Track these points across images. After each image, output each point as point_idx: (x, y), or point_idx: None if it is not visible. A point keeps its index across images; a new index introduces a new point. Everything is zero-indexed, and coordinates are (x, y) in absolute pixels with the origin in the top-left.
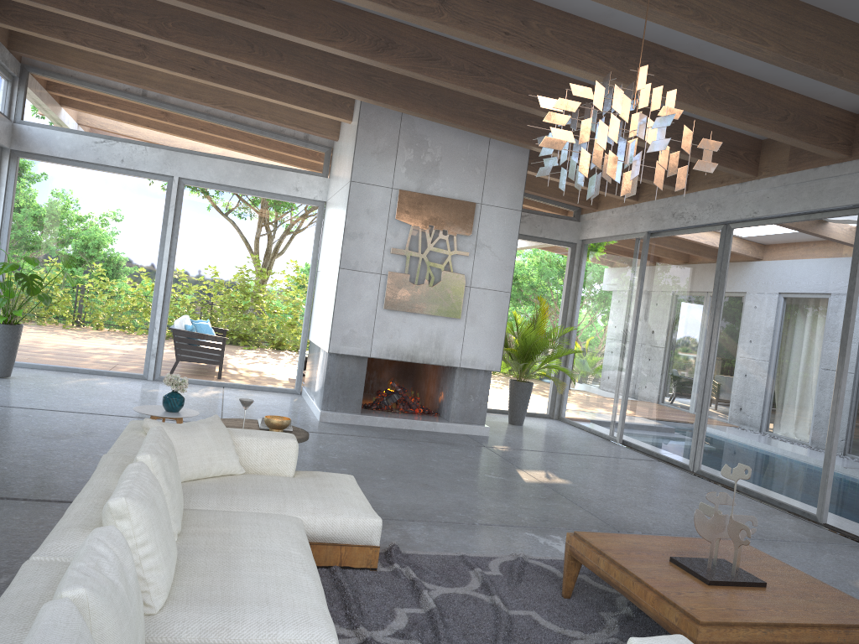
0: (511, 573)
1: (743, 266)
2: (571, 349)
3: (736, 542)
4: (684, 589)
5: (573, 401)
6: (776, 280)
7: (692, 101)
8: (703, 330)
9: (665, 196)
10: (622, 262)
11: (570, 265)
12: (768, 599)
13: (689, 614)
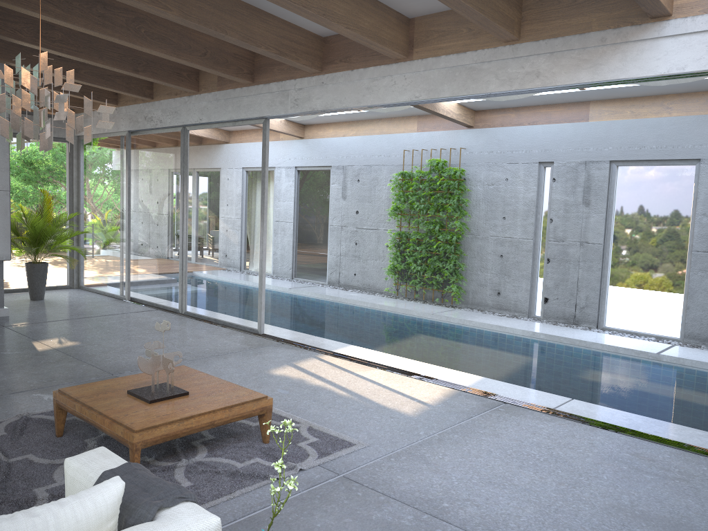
0: (15, 431)
1: (198, 159)
2: (78, 231)
3: (168, 371)
4: (132, 410)
5: (88, 271)
6: (220, 169)
7: (132, 40)
8: (177, 208)
9: (138, 103)
10: (113, 156)
11: (70, 158)
12: (187, 402)
13: (129, 427)
